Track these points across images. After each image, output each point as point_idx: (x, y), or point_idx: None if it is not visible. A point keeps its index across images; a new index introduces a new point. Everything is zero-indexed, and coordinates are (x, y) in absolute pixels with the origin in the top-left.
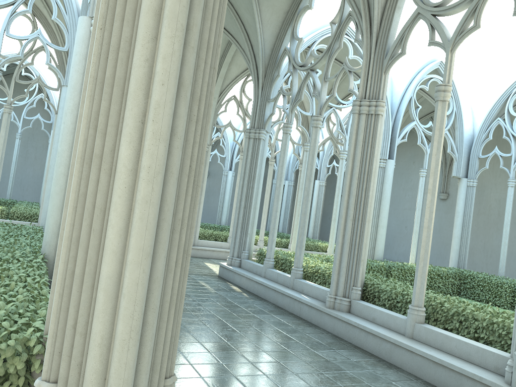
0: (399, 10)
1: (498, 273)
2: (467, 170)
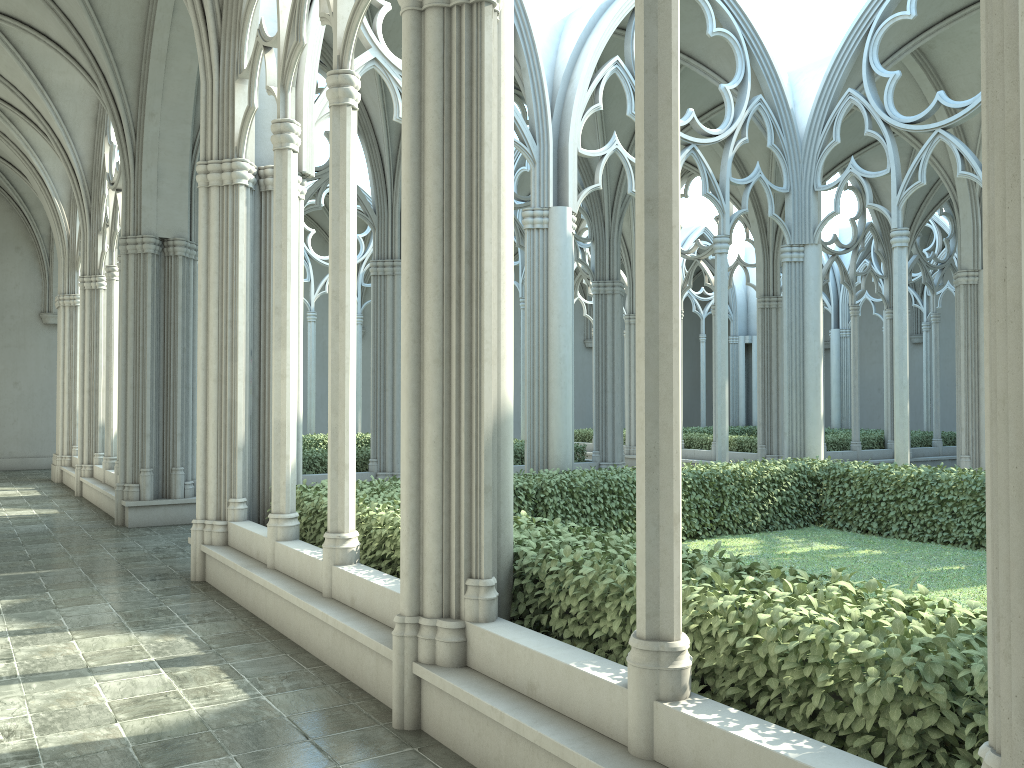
0: (525, 72)
1: None
2: None
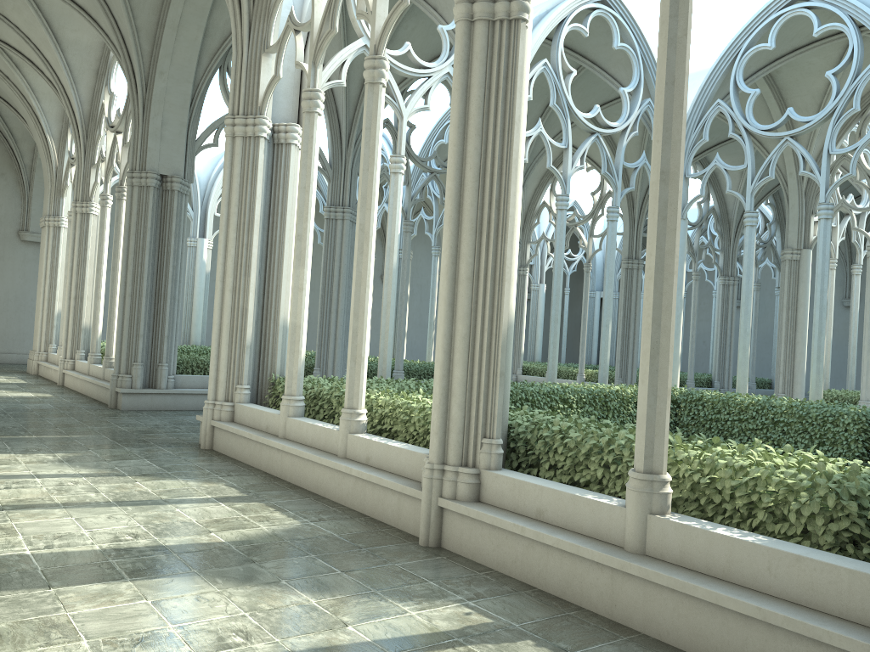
0: None
1: None
2: None
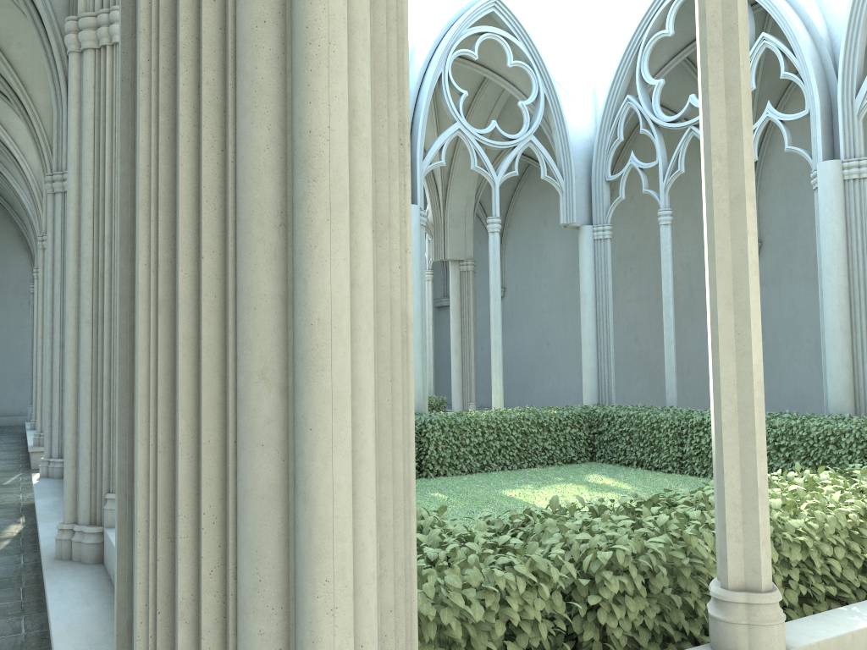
0: None
1: (704, 402)
2: (592, 209)
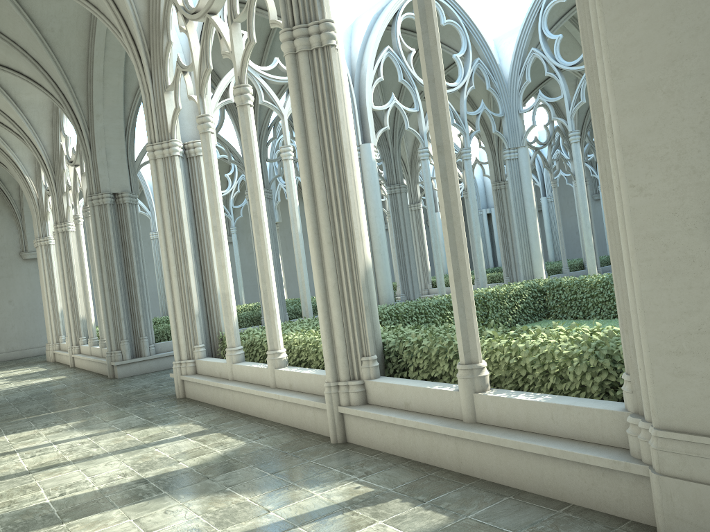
0: None
1: None
2: None
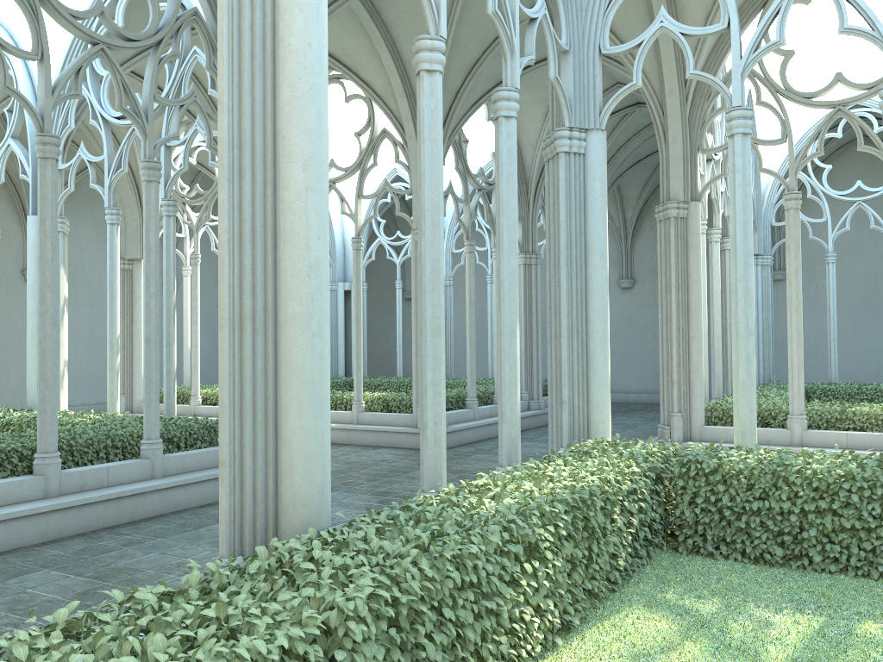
0: None
1: None
2: None
